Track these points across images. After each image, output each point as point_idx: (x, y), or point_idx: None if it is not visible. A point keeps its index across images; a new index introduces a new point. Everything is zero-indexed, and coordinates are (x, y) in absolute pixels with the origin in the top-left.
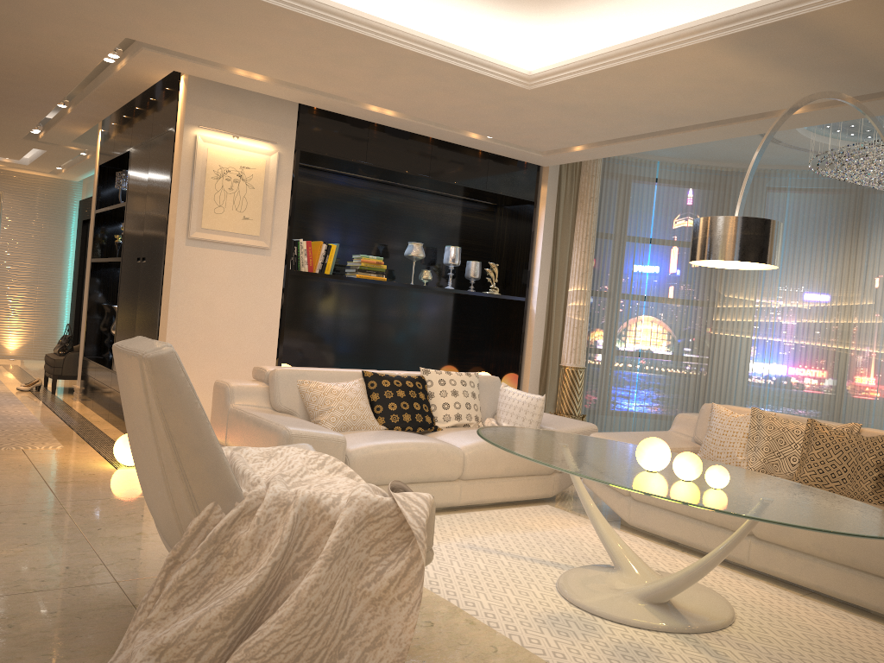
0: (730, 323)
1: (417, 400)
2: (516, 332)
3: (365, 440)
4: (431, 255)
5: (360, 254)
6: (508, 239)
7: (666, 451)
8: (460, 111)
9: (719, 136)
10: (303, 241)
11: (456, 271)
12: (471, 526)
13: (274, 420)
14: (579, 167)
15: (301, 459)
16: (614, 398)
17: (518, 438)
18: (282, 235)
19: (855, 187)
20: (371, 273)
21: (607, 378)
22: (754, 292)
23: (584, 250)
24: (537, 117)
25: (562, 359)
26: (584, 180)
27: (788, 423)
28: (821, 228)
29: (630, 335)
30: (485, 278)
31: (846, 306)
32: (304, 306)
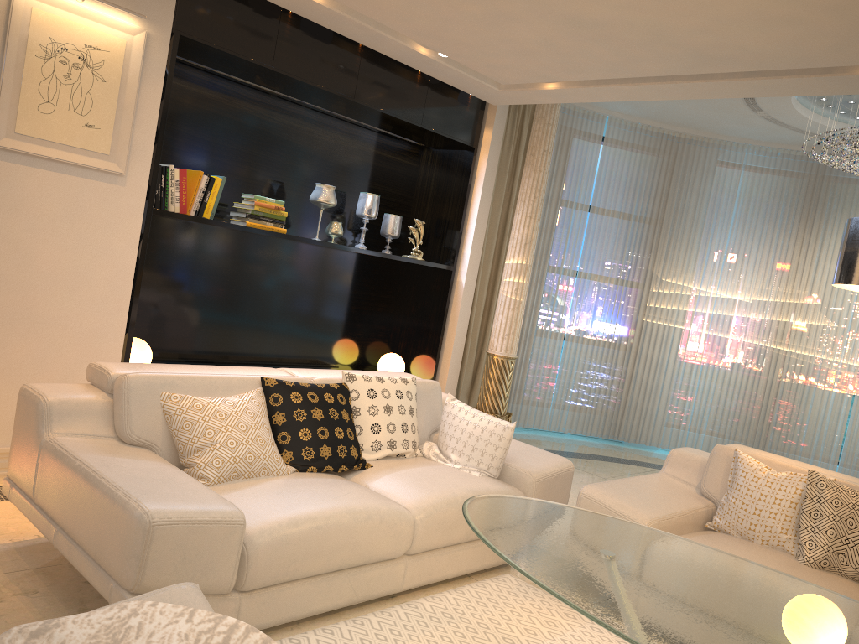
0: (665, 310)
1: (340, 423)
2: (438, 308)
3: (273, 509)
4: (340, 202)
5: (250, 192)
6: (435, 191)
7: (846, 628)
8: (422, 9)
9: (748, 93)
10: (175, 168)
11: (368, 224)
12: (429, 642)
13: (122, 484)
14: (522, 112)
15: (181, 643)
16: (532, 387)
17: (536, 538)
18: (145, 157)
19: (815, 173)
20: (267, 221)
21: (526, 364)
22: (694, 278)
23: (530, 215)
24: (527, 33)
25: (490, 345)
26: (537, 128)
27: (858, 497)
28: (773, 214)
29: (557, 316)
30: (401, 236)
31: (791, 304)
32: (168, 257)
